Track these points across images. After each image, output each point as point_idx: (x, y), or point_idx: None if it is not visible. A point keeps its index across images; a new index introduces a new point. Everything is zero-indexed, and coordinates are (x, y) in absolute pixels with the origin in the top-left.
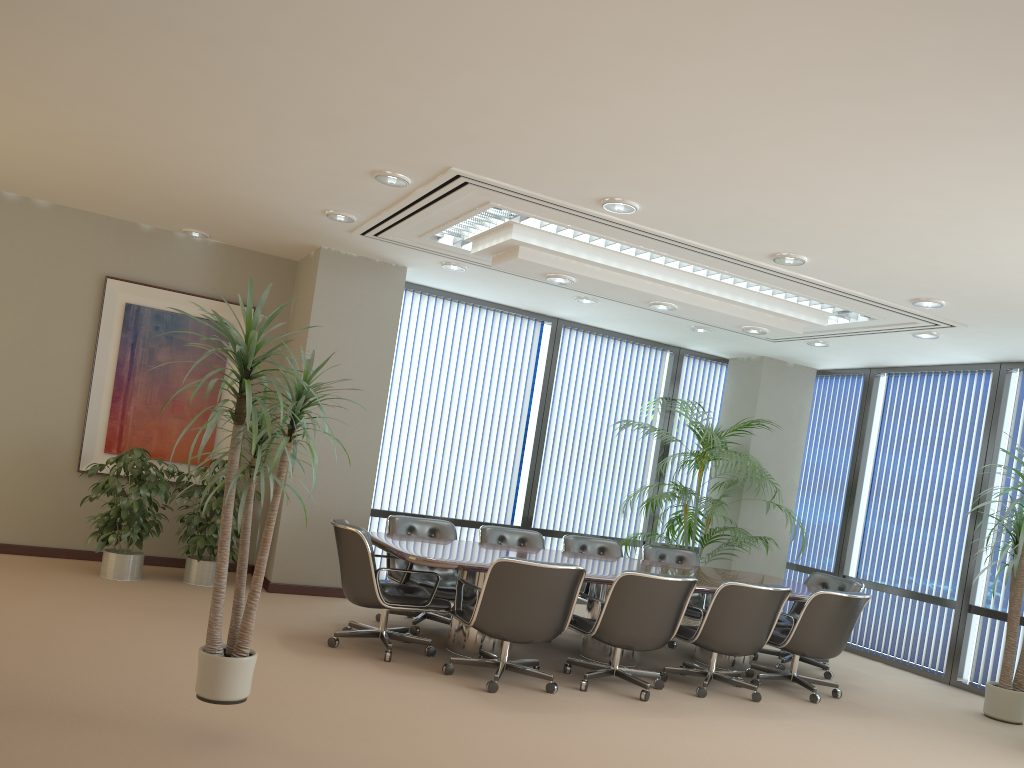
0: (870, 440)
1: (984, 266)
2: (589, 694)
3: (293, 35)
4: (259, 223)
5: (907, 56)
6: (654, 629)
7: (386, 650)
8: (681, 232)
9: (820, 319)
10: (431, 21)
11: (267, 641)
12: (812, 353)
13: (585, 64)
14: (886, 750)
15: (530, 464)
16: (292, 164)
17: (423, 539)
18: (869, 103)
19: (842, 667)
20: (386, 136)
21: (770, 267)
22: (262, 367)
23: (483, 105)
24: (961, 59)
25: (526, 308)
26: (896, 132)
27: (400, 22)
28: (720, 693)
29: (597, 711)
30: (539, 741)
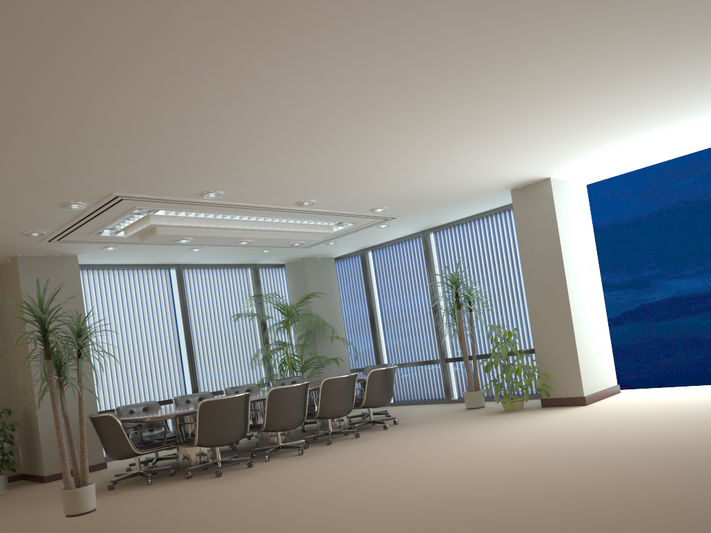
0: (373, 288)
1: (398, 187)
2: (271, 461)
3: (23, 144)
4: None
5: (336, 111)
6: (295, 415)
7: (145, 481)
8: (247, 201)
9: (329, 229)
10: (107, 127)
11: None
12: (329, 249)
13: (189, 134)
14: (425, 434)
15: (187, 356)
16: (7, 209)
17: (145, 412)
18: (325, 130)
19: (395, 412)
20: (73, 184)
21: (297, 209)
22: None
23: (134, 160)
24: (358, 109)
25: (157, 263)
26: (340, 139)
27: (89, 130)
28: (338, 440)
29: (280, 465)
30: (257, 484)
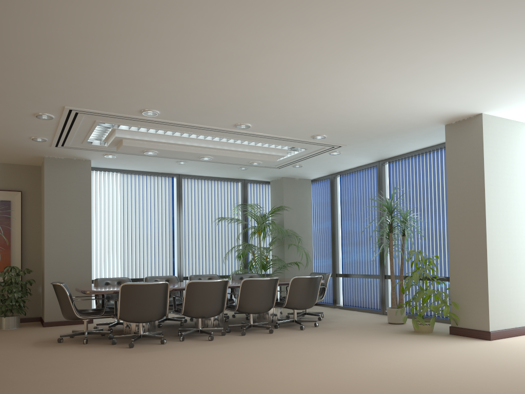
0: (337, 208)
1: (322, 115)
2: (184, 342)
3: None
4: (7, 149)
5: (193, 27)
6: (210, 306)
7: (89, 340)
8: (188, 121)
9: (283, 153)
10: None
11: (26, 345)
12: (301, 171)
13: (75, 50)
14: (320, 341)
15: (177, 246)
16: None
17: (106, 285)
18: (200, 49)
19: (333, 315)
20: (24, 96)
21: (239, 131)
22: (30, 219)
23: (51, 75)
24: (214, 25)
25: (161, 171)
26: (224, 60)
27: None
28: (255, 333)
29: (181, 347)
30: (139, 361)
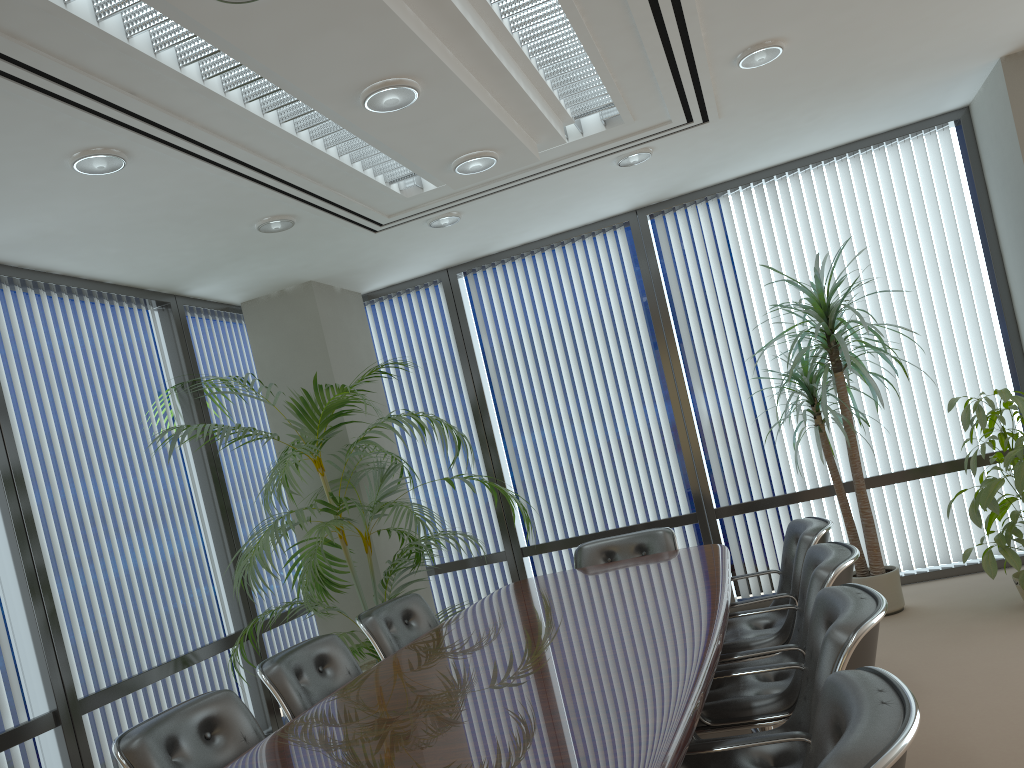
0: (481, 363)
1: None
2: None
3: None
4: None
5: None
6: None
7: None
8: None
9: (561, 130)
10: None
11: None
12: (400, 252)
13: None
14: None
15: (26, 575)
16: None
17: None
18: None
19: None
20: None
21: None
22: None
23: None
24: None
25: None
26: None
27: None
28: None
29: None
30: None
